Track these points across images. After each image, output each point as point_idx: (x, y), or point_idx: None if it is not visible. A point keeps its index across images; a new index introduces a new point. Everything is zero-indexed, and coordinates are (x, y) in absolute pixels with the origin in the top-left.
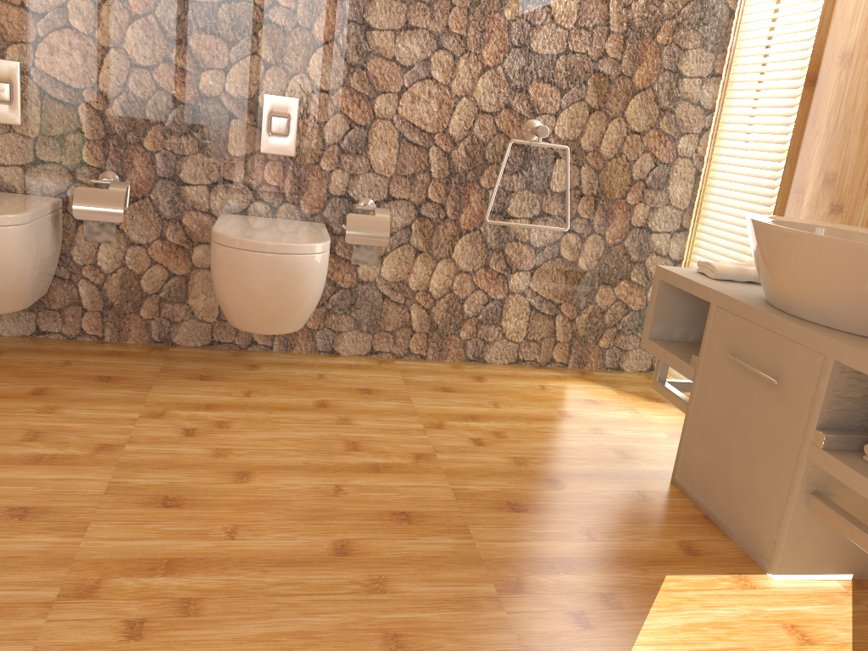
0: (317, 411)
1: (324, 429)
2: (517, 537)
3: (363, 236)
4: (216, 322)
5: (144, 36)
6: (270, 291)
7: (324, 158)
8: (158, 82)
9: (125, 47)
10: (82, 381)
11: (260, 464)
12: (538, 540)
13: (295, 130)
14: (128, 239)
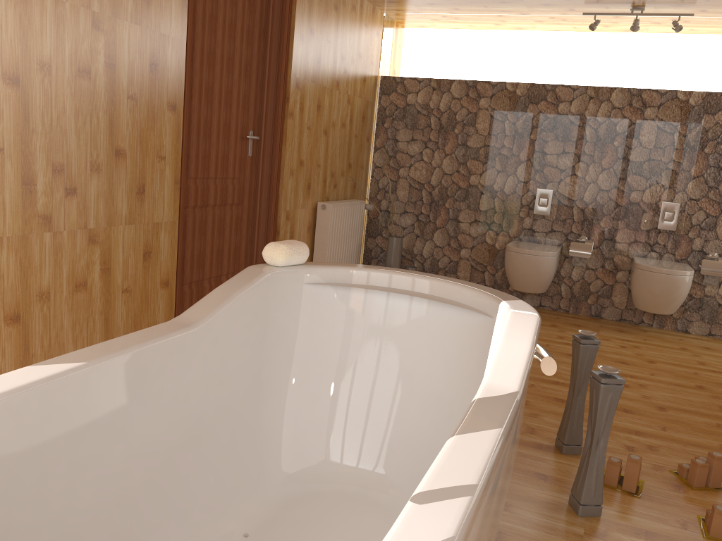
0: (681, 350)
1: (685, 356)
2: None
3: (710, 271)
4: (624, 309)
5: (607, 177)
6: (662, 291)
7: (690, 232)
8: (611, 197)
9: (598, 182)
10: (568, 324)
11: (658, 360)
12: None
13: (676, 218)
14: (587, 266)
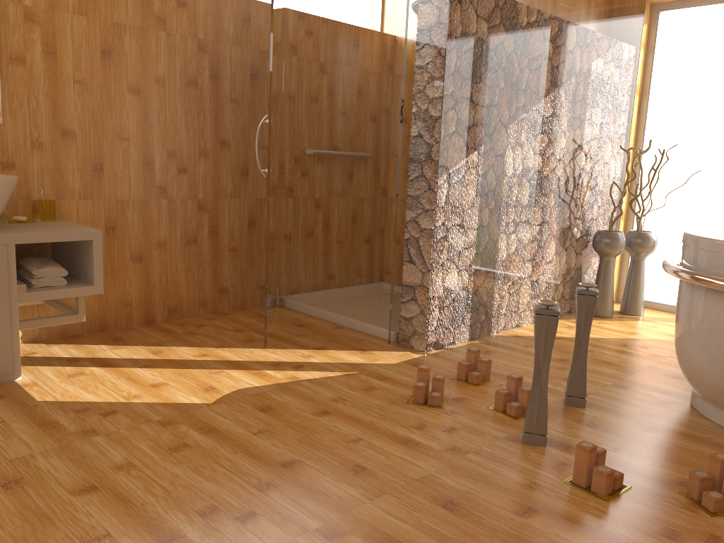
0: None
1: None
2: (18, 441)
3: None
4: None
5: None
6: None
7: None
8: None
9: None
10: None
11: None
12: (16, 435)
13: None
14: None
